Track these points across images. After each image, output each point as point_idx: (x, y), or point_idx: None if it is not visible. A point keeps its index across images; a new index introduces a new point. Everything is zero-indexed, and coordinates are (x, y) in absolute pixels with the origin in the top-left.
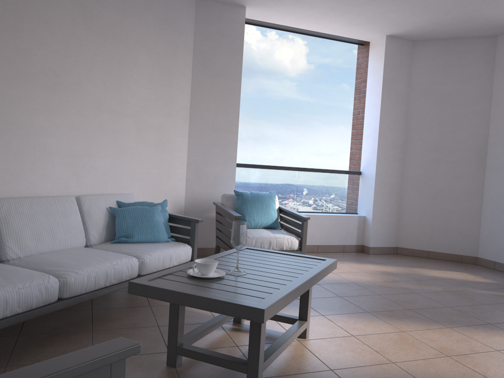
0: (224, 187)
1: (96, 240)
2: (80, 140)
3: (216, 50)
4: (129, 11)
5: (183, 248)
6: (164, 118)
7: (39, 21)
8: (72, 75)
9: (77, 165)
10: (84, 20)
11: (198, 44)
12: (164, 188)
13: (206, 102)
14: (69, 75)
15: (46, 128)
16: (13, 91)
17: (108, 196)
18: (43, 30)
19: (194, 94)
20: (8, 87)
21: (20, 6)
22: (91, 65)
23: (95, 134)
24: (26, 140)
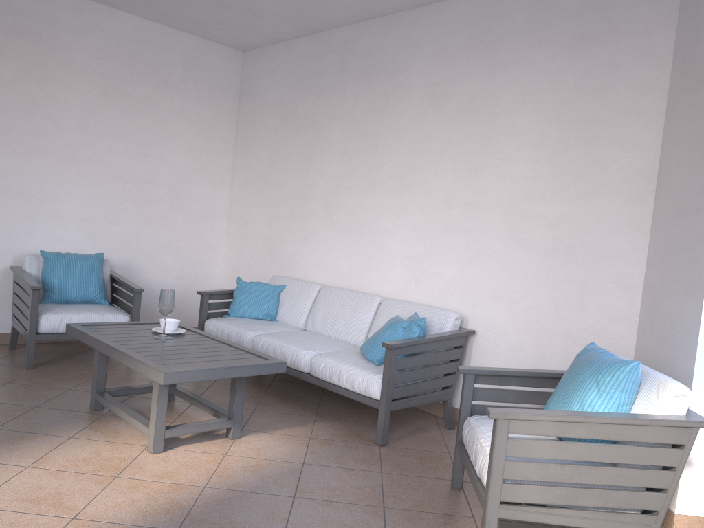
0: (681, 351)
1: None
2: (422, 241)
3: (702, 26)
4: (501, 65)
5: (363, 374)
6: (572, 203)
7: (390, 133)
8: (417, 172)
9: (417, 269)
10: (435, 109)
11: (680, 33)
12: (566, 326)
13: (677, 152)
14: (415, 173)
15: (389, 230)
16: (367, 200)
17: (410, 305)
18: (393, 139)
19: (665, 141)
20: (364, 198)
21: (377, 127)
22: (440, 155)
23: (440, 234)
24: (373, 242)
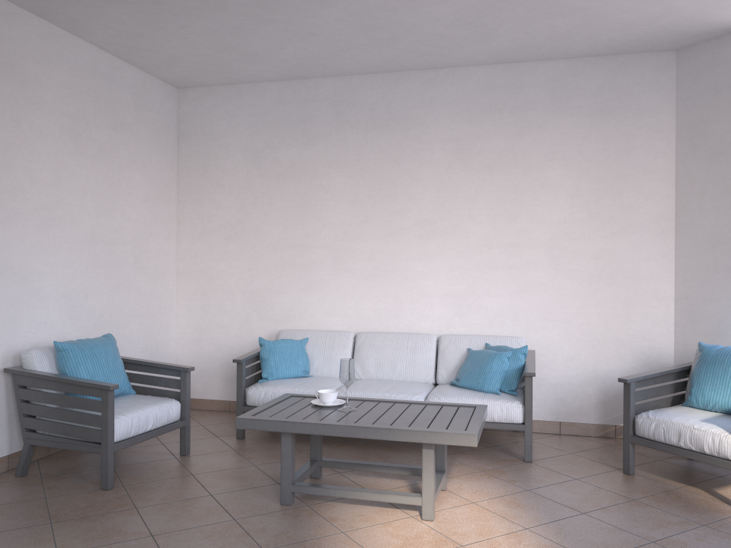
0: None
1: (444, 379)
2: (463, 280)
3: (710, 116)
4: (528, 128)
5: (500, 404)
6: (609, 240)
7: (411, 182)
8: (449, 218)
9: (460, 305)
10: (462, 162)
11: (682, 117)
12: (616, 334)
13: (698, 201)
14: (446, 219)
15: (423, 272)
16: (390, 245)
17: (476, 337)
18: (415, 188)
19: (680, 193)
20: (385, 243)
21: (394, 176)
22: (473, 203)
23: (483, 272)
24: (403, 284)
